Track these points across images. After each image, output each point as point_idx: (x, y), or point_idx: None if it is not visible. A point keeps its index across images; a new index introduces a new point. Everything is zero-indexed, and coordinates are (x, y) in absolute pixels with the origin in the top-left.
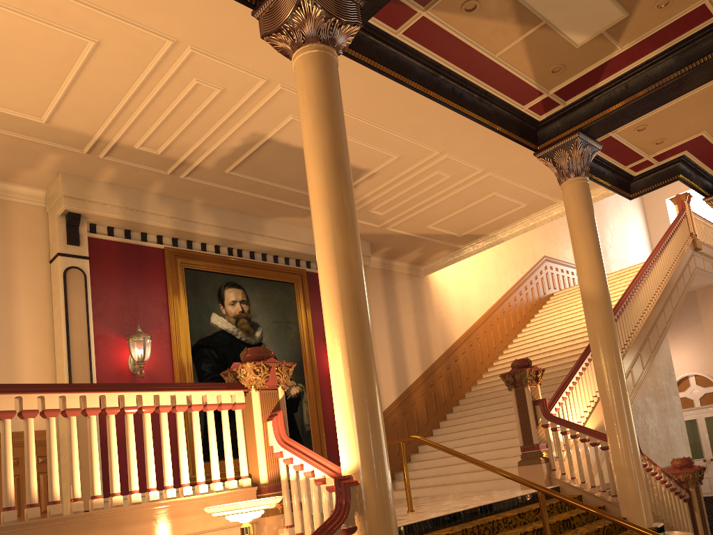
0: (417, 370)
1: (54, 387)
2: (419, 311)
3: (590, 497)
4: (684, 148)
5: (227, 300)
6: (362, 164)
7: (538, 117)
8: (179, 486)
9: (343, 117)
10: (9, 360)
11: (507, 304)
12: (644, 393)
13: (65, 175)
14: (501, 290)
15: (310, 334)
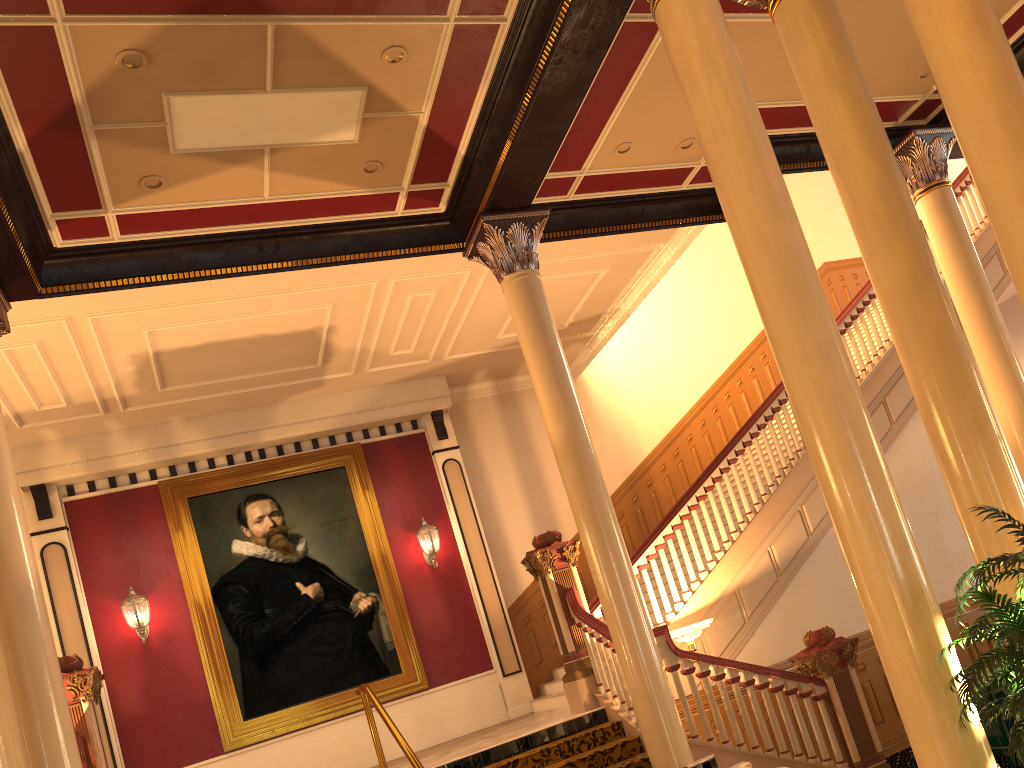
0: None
1: None
2: None
3: (628, 724)
4: None
5: (251, 518)
6: (301, 326)
7: (436, 209)
8: (220, 753)
9: None
10: None
11: (746, 369)
12: None
13: (12, 450)
14: (733, 350)
15: (378, 524)
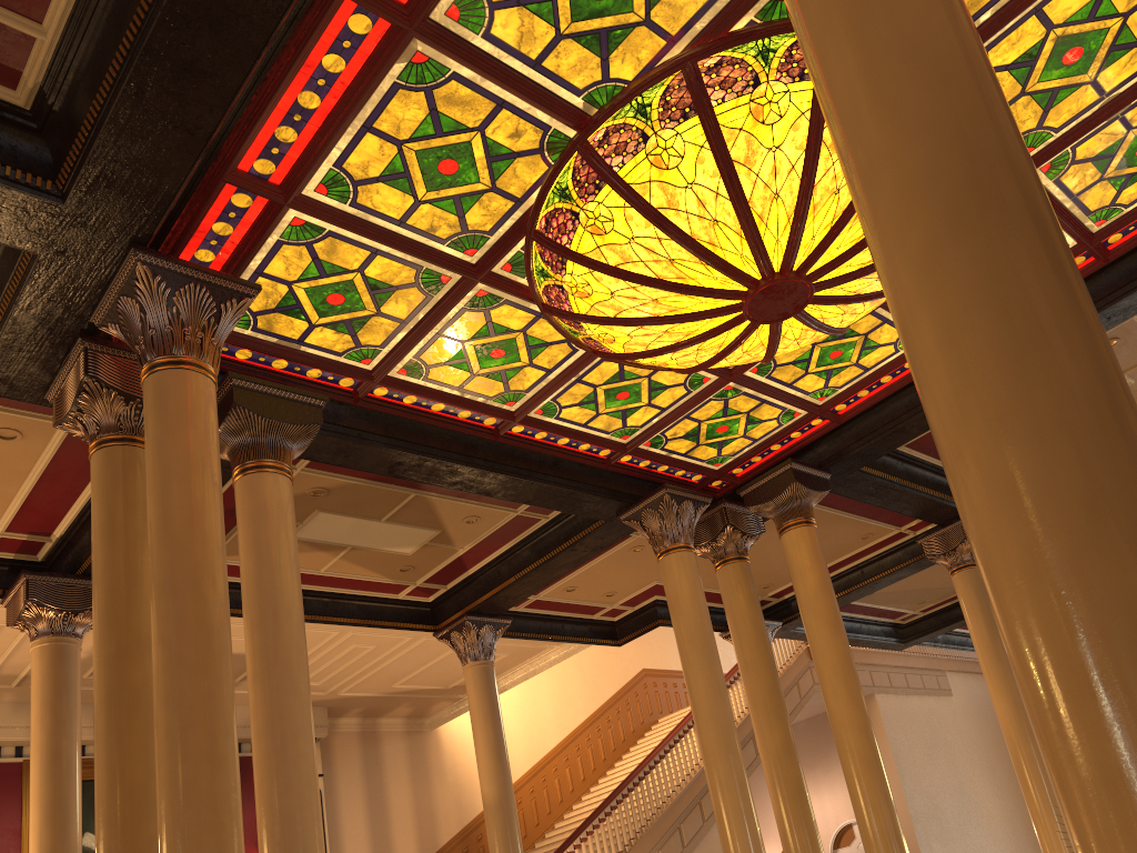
0: None
1: None
2: (420, 778)
3: None
4: (651, 594)
5: None
6: None
7: (426, 599)
8: None
9: (74, 702)
10: None
11: (573, 748)
12: None
13: None
14: (564, 728)
15: None
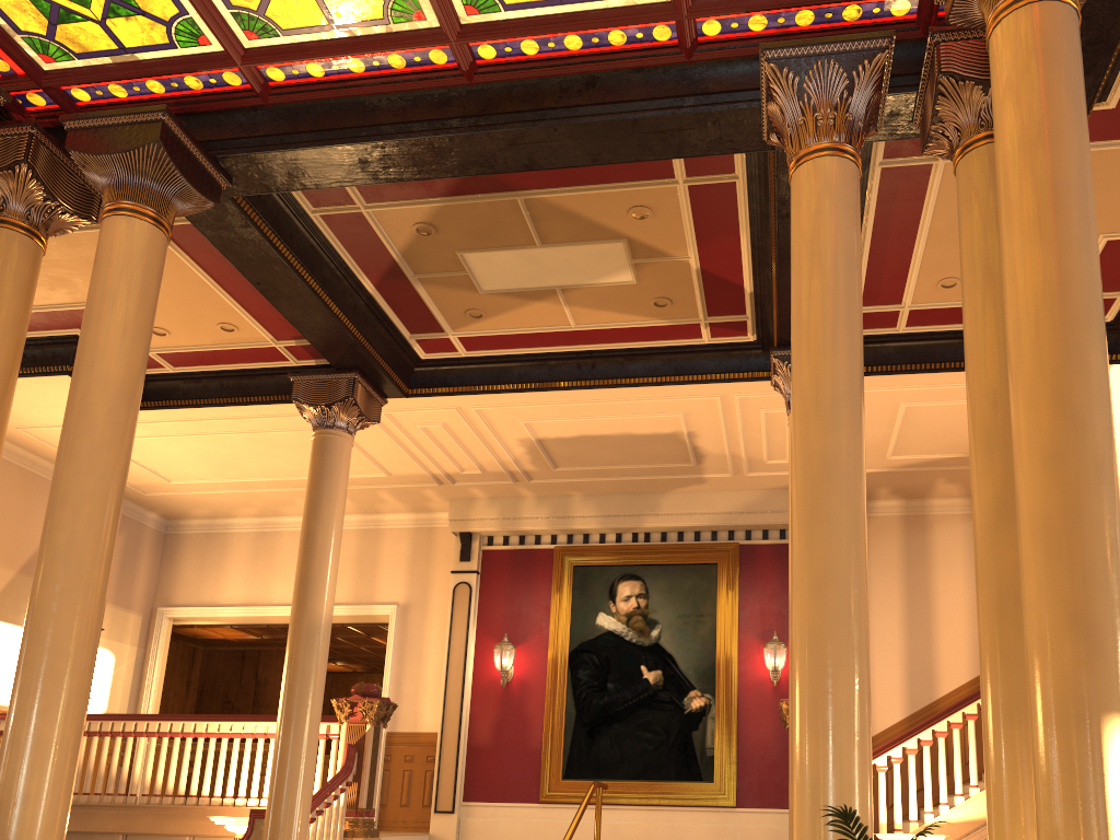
0: (961, 673)
1: (205, 717)
2: None
3: None
4: None
5: (619, 596)
6: (660, 429)
7: (744, 338)
8: (536, 801)
9: (327, 489)
10: (418, 669)
11: None
12: None
13: (453, 500)
14: None
15: (731, 628)
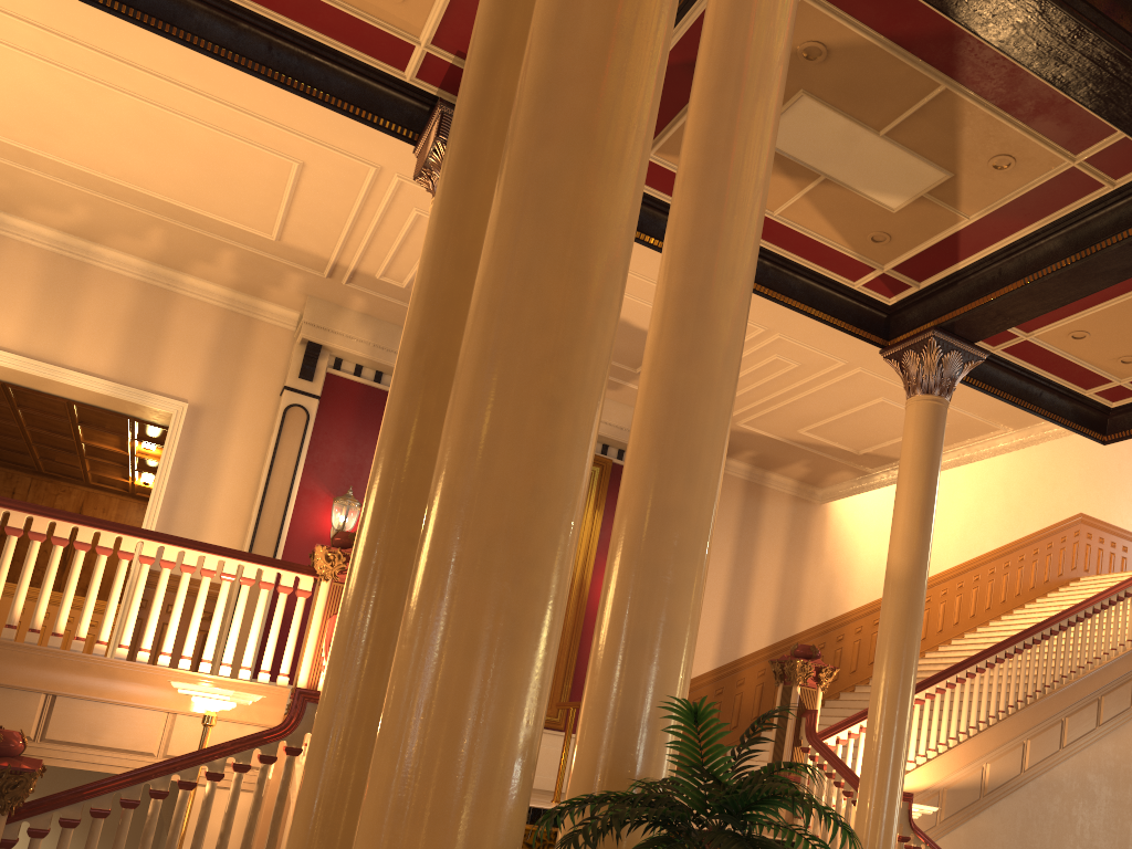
0: (762, 638)
1: (94, 521)
2: (795, 553)
3: None
4: None
5: None
6: None
7: (885, 300)
8: None
9: None
10: (203, 496)
11: (971, 576)
12: (1086, 764)
13: (313, 299)
14: (967, 552)
15: (592, 547)
